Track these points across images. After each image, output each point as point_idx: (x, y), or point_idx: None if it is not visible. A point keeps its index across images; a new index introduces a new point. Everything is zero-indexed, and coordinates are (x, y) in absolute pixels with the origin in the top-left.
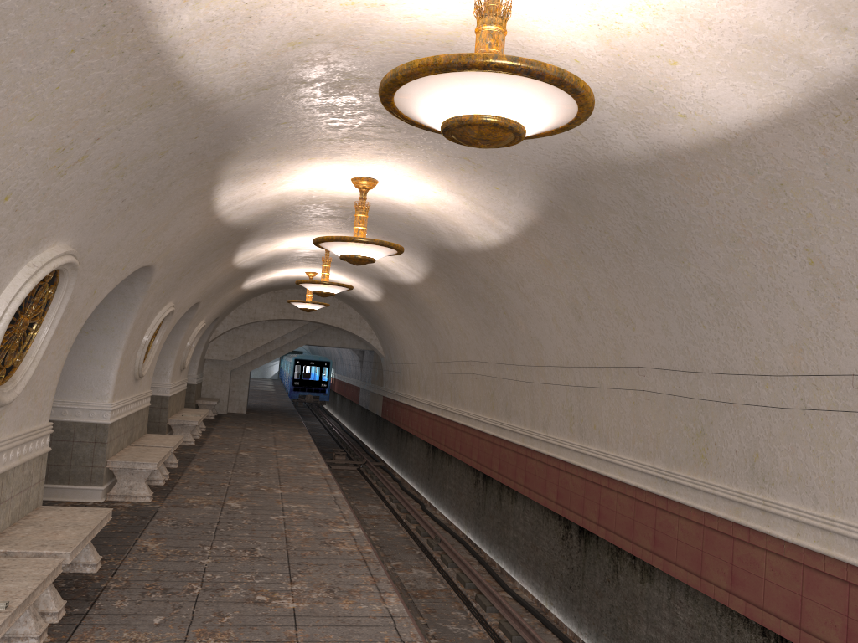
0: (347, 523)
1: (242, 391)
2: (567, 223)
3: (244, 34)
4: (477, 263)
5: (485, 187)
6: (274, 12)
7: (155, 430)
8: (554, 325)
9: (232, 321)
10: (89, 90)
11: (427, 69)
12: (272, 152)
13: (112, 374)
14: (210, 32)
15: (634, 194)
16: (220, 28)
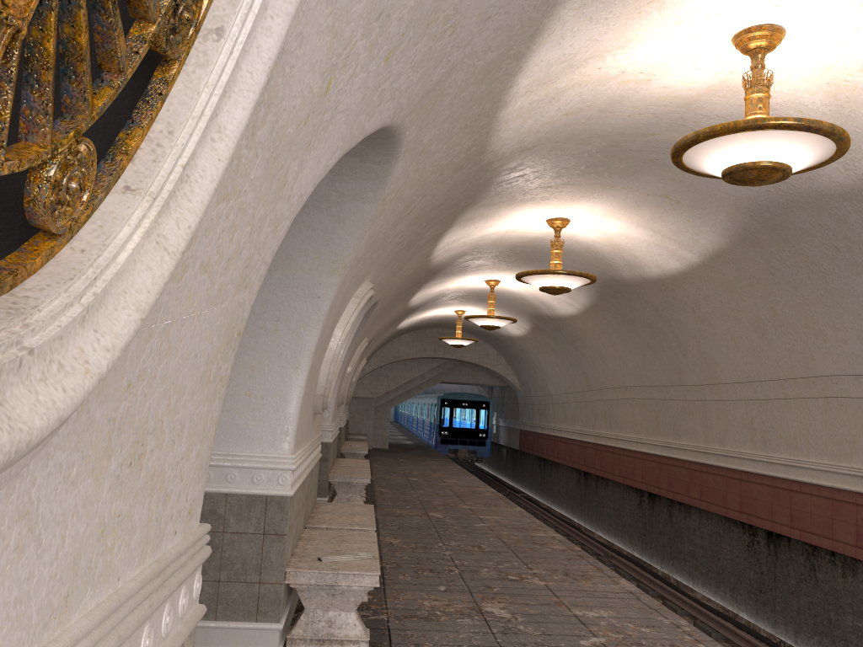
0: (544, 530)
1: (384, 427)
2: (759, 248)
3: (542, 110)
4: (649, 291)
5: (676, 221)
6: (570, 93)
7: None
8: (732, 344)
9: (378, 361)
10: (444, 160)
11: (727, 131)
12: (499, 200)
13: (332, 399)
14: (525, 111)
15: (835, 218)
16: (531, 108)
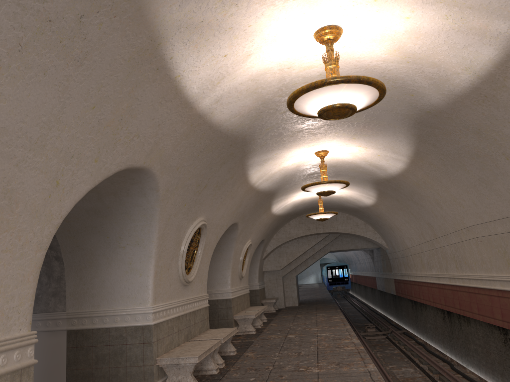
0: None
1: (293, 290)
2: None
3: None
4: (465, 111)
5: None
6: None
7: (225, 325)
8: None
9: (275, 242)
10: None
11: None
12: None
13: (149, 280)
14: None
15: None
16: None
